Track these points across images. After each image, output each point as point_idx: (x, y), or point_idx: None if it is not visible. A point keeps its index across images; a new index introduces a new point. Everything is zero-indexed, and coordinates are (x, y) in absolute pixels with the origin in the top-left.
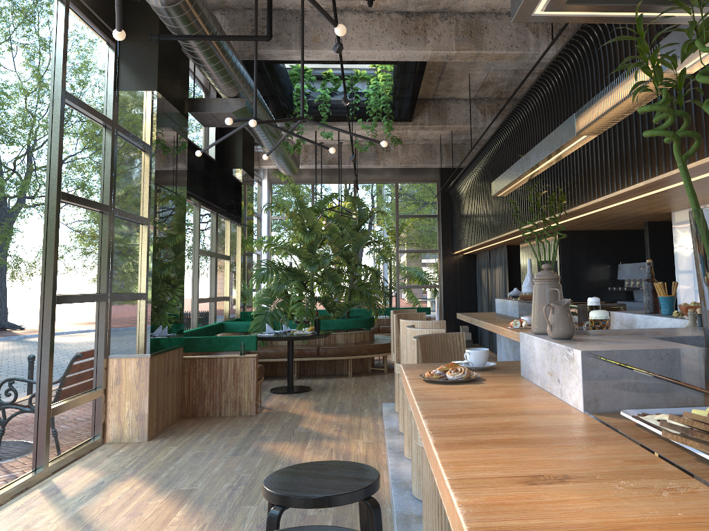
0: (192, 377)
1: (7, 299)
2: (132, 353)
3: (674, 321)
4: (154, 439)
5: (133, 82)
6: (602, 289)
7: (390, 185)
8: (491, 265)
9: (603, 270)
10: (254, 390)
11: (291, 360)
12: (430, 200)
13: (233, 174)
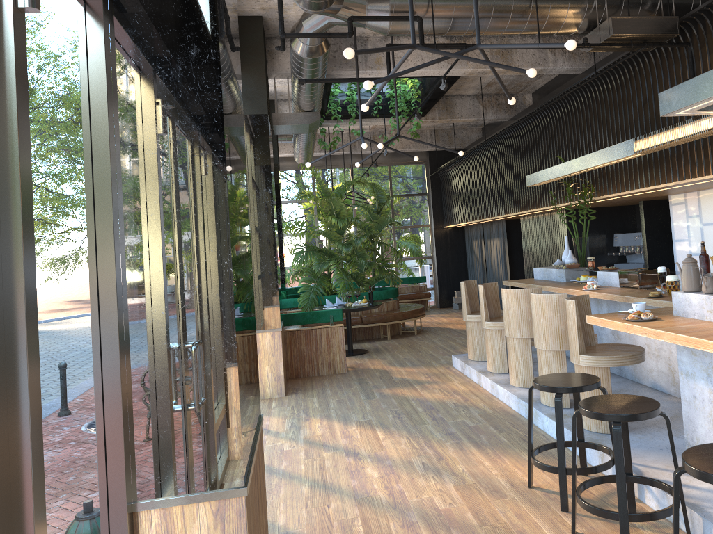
0: (292, 346)
1: None
2: (267, 328)
3: None
4: (288, 394)
5: (248, 107)
6: (601, 254)
7: (383, 168)
8: (485, 236)
9: (601, 239)
10: (344, 353)
11: (350, 328)
12: (420, 180)
13: None
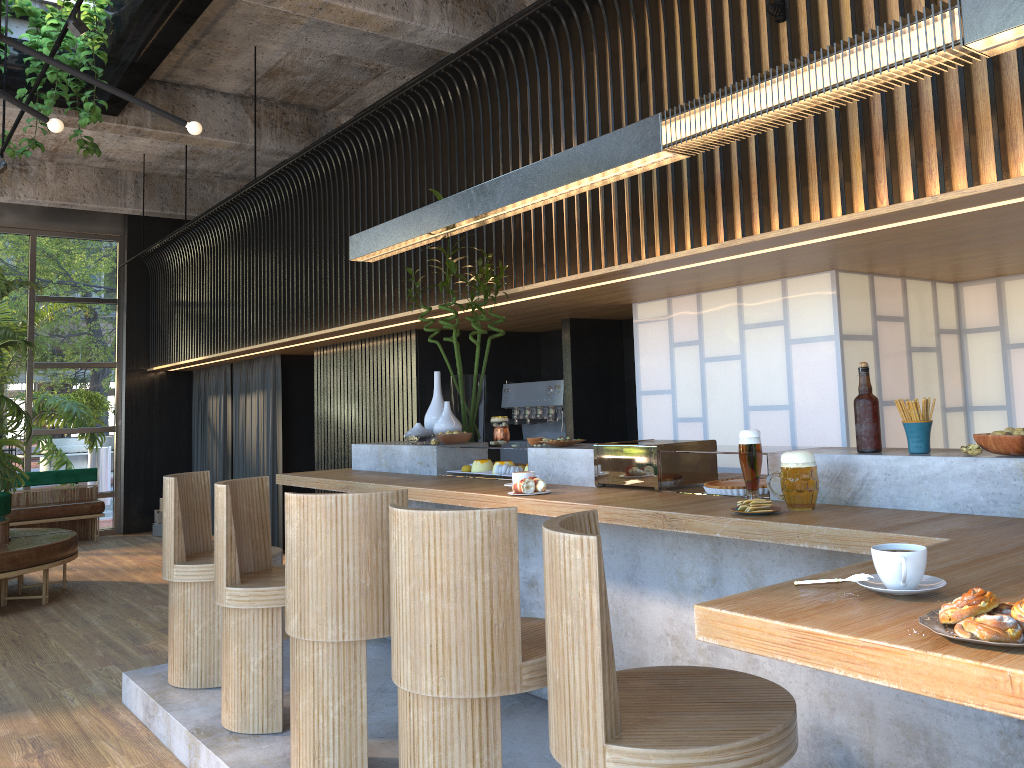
0: None
1: None
2: None
3: (987, 462)
4: None
5: None
6: None
7: (18, 238)
8: (237, 389)
9: None
10: None
11: None
12: (104, 273)
13: None
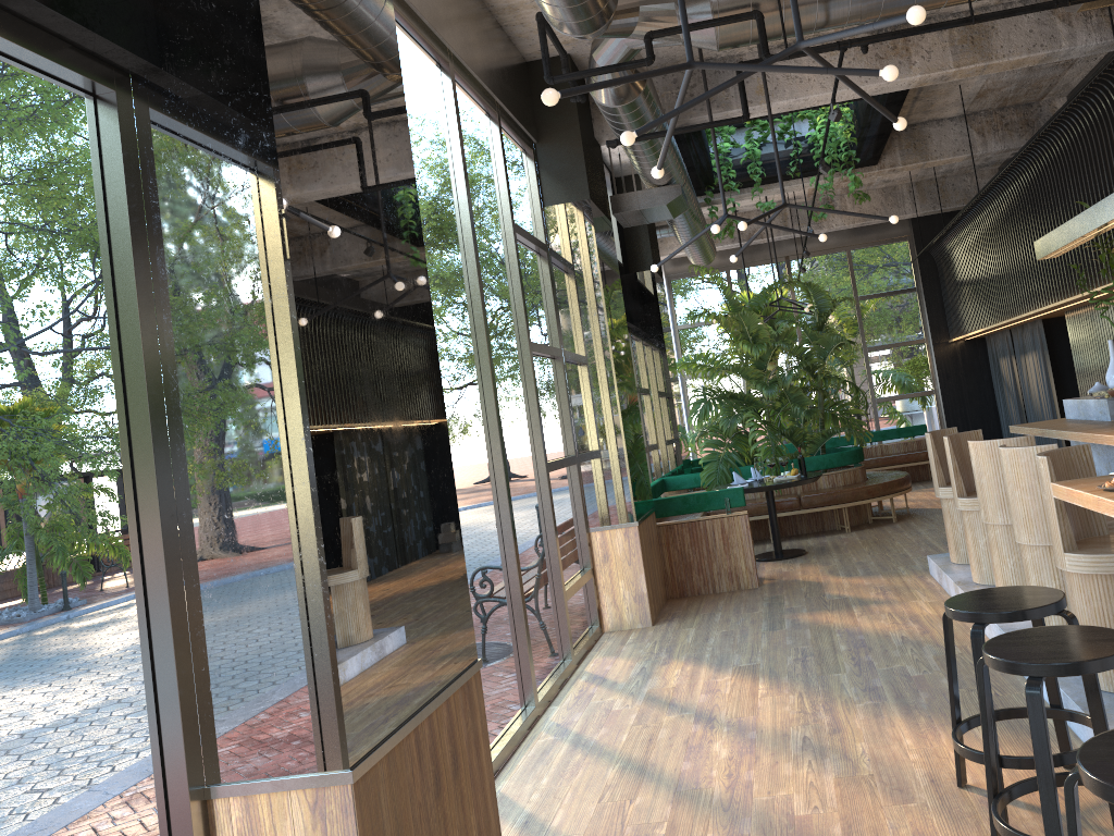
0: (671, 548)
1: (518, 471)
2: (616, 523)
3: None
4: (657, 623)
5: (560, 193)
6: None
7: (838, 255)
8: (1017, 350)
9: None
10: (752, 557)
11: (774, 516)
12: (902, 268)
13: (643, 279)
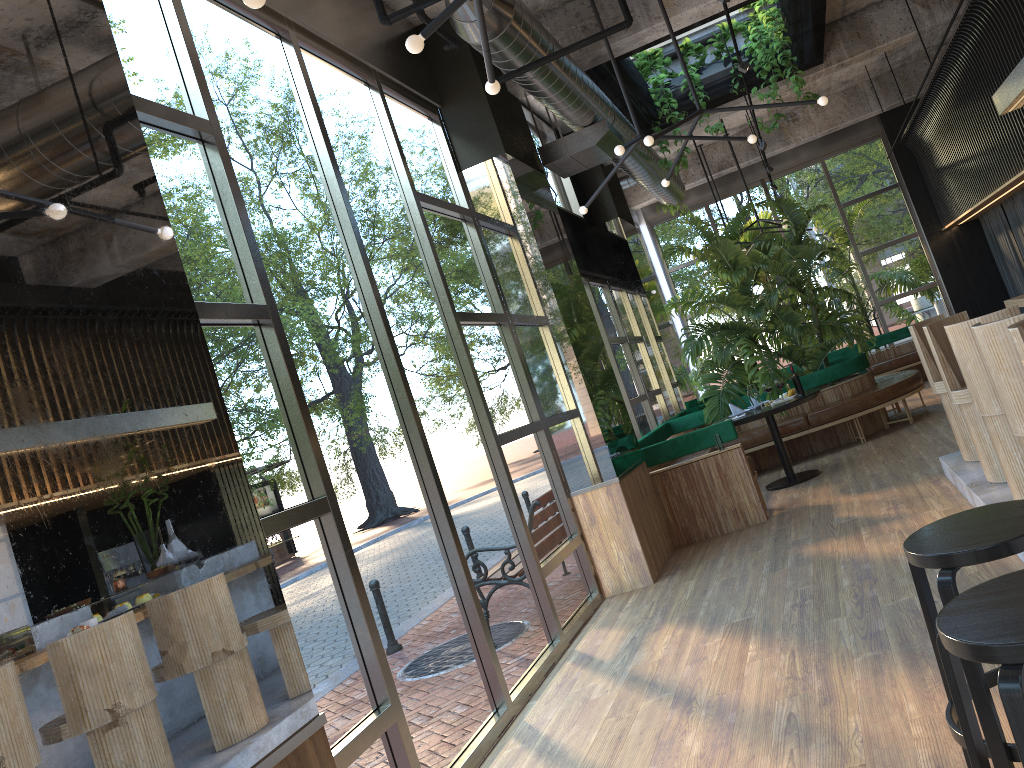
0: (669, 496)
1: (456, 452)
2: (596, 483)
3: None
4: (659, 579)
5: (475, 153)
6: None
7: (813, 167)
8: (1012, 224)
9: None
10: (754, 490)
11: (779, 441)
12: (880, 167)
13: (610, 228)
